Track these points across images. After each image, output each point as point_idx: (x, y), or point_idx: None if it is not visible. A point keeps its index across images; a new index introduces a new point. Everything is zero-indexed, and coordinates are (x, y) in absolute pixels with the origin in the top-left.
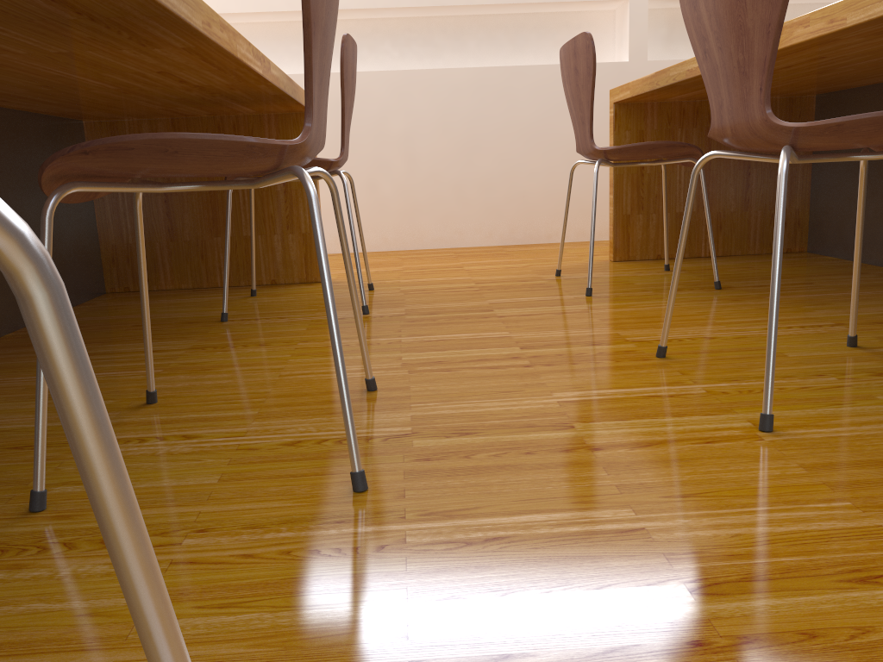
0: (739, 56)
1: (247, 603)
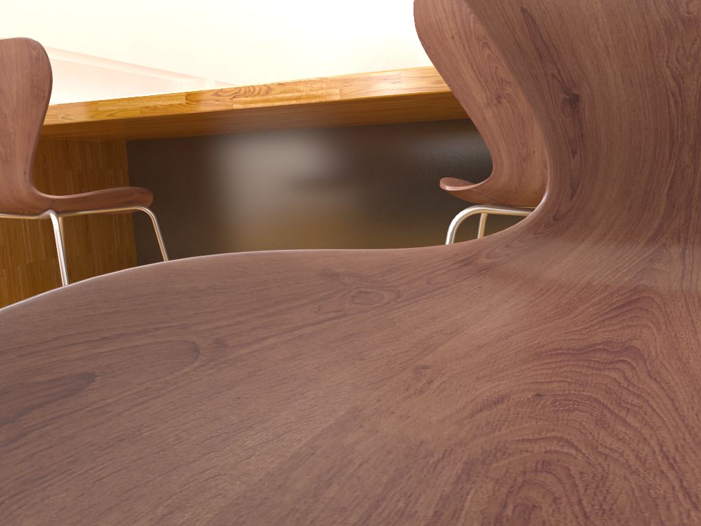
0: None
1: None
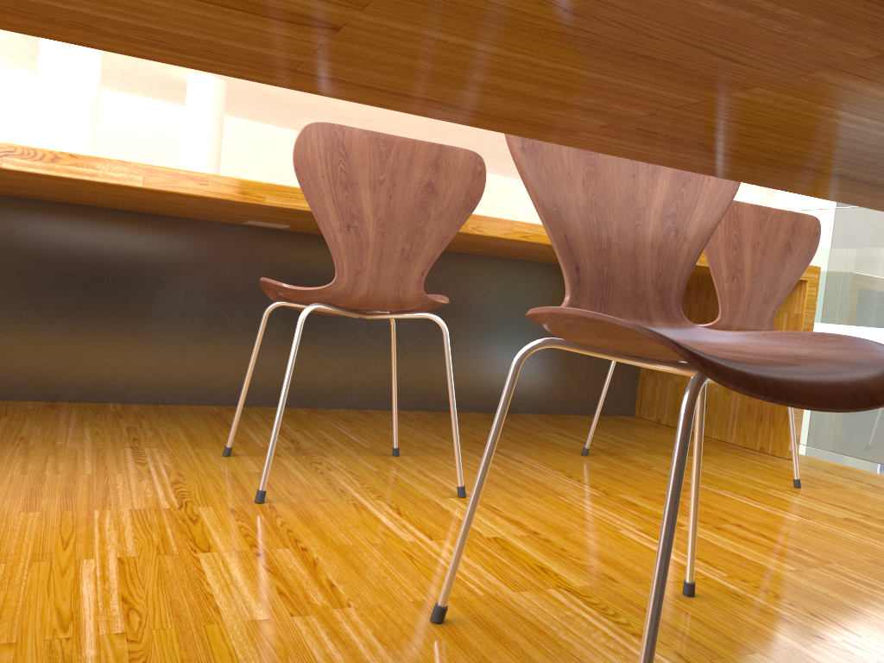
0: (406, 246)
1: (843, 605)
